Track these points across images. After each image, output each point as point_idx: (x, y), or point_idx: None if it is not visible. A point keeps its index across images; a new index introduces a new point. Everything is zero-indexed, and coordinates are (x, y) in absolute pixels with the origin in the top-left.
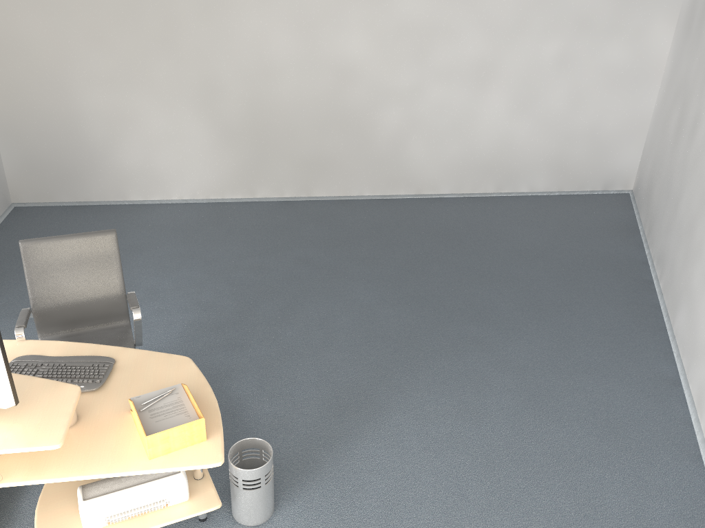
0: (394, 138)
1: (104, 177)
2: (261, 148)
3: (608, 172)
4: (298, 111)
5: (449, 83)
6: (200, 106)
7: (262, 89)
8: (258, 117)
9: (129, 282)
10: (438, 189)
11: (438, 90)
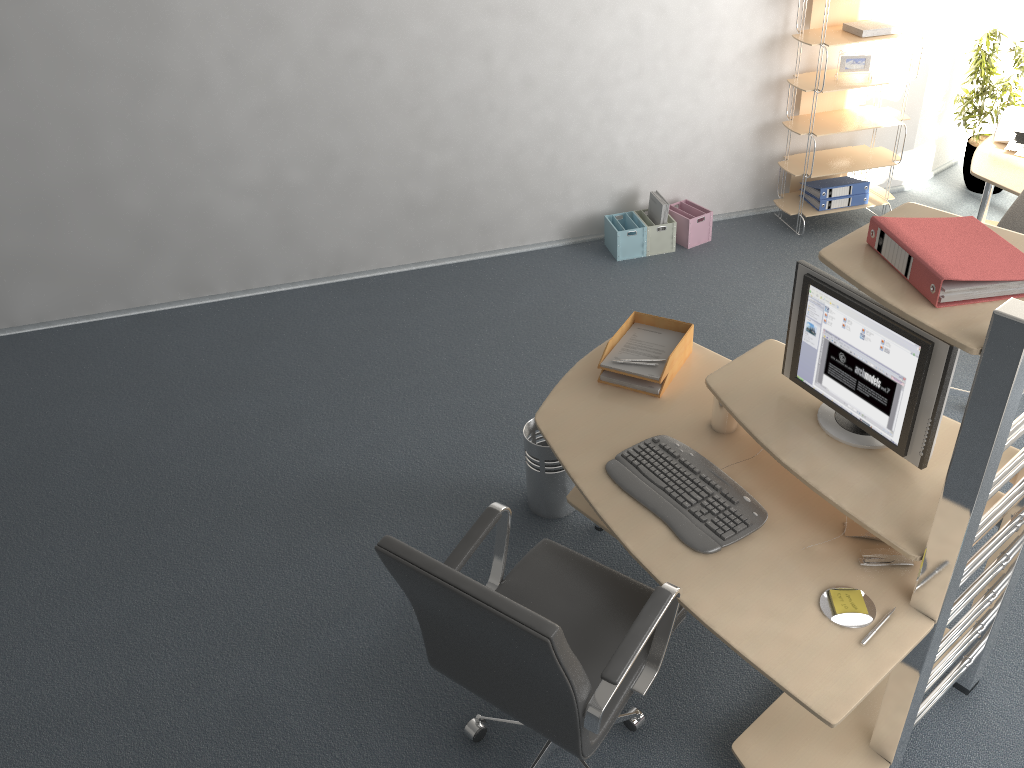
0: None
1: None
2: None
3: None
4: None
5: None
6: None
7: None
8: None
9: None
10: None
11: None
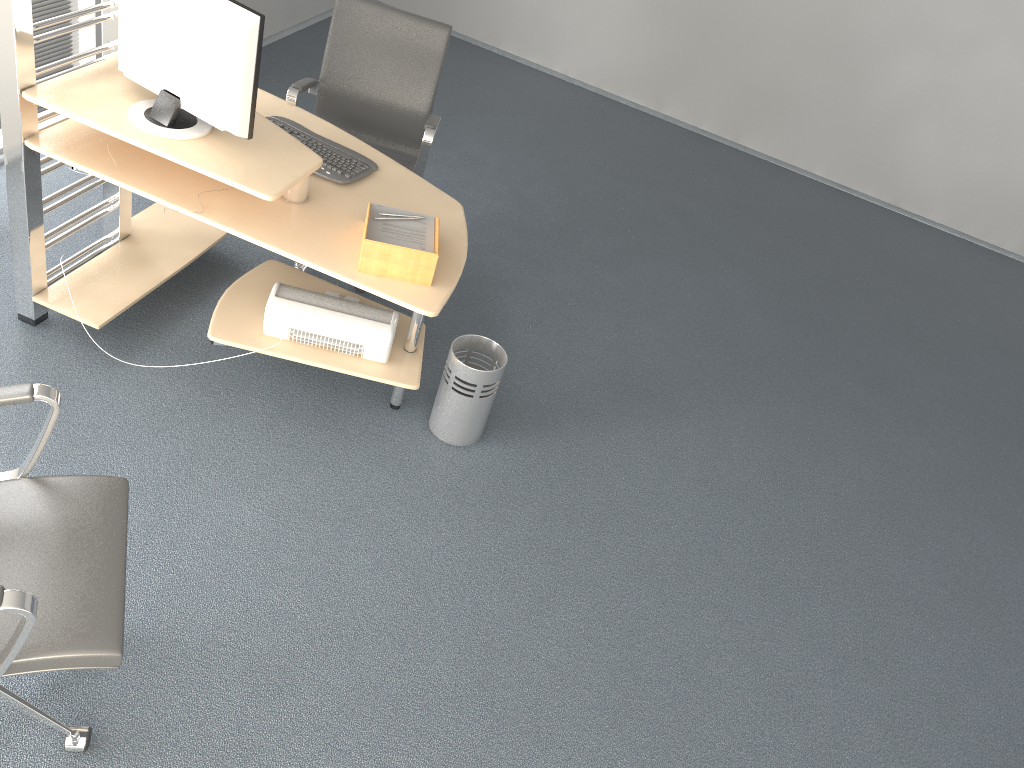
0: (899, 105)
1: (483, 4)
2: (701, 44)
3: None
4: (776, 9)
5: None
6: None
7: None
8: None
9: (449, 137)
10: (927, 210)
11: (1005, 56)
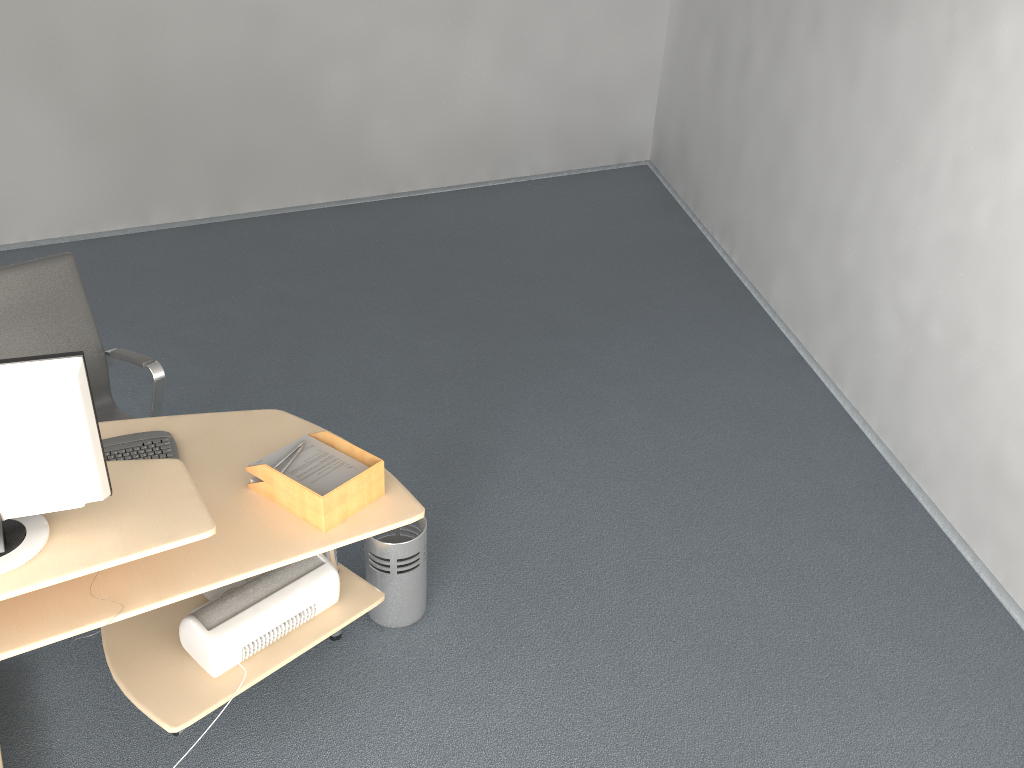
0: (349, 113)
1: None
2: (150, 144)
3: (621, 139)
4: (202, 81)
5: (415, 27)
6: (37, 82)
7: (140, 48)
8: (139, 95)
9: None
10: (416, 183)
11: (402, 37)
